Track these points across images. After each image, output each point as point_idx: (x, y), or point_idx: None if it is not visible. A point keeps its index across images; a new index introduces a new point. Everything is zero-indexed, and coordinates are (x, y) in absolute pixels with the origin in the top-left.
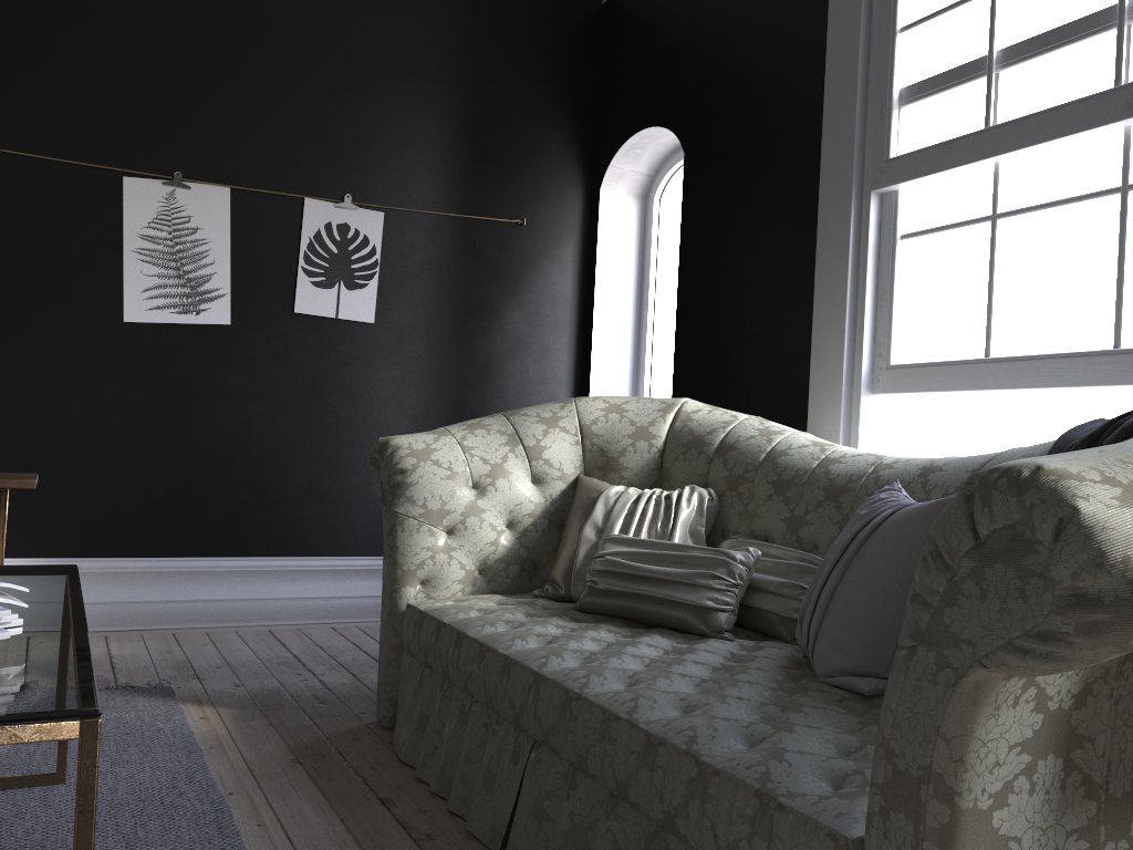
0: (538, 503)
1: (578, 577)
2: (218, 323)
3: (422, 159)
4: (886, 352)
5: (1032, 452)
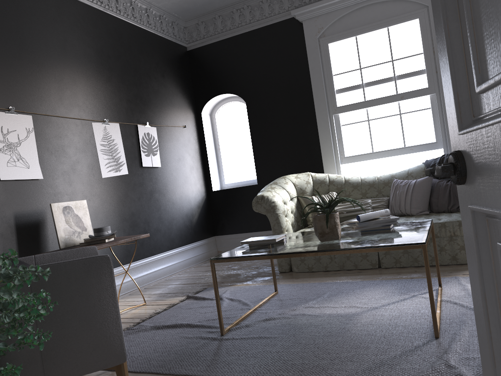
0: (294, 205)
1: None
2: (125, 174)
3: (160, 107)
4: (343, 154)
5: (419, 167)
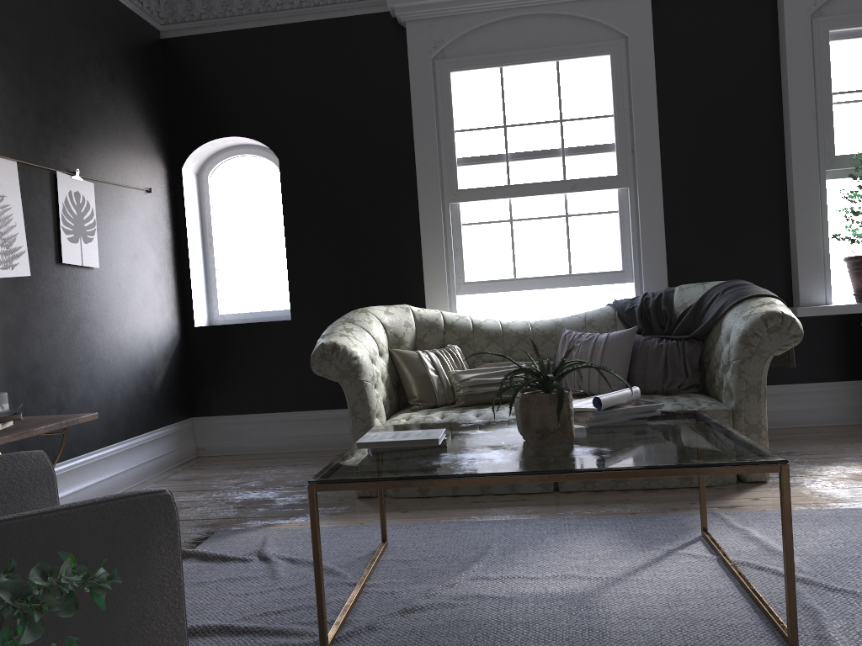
0: (385, 365)
1: (438, 394)
2: (24, 275)
3: (103, 143)
4: (462, 276)
5: (604, 312)
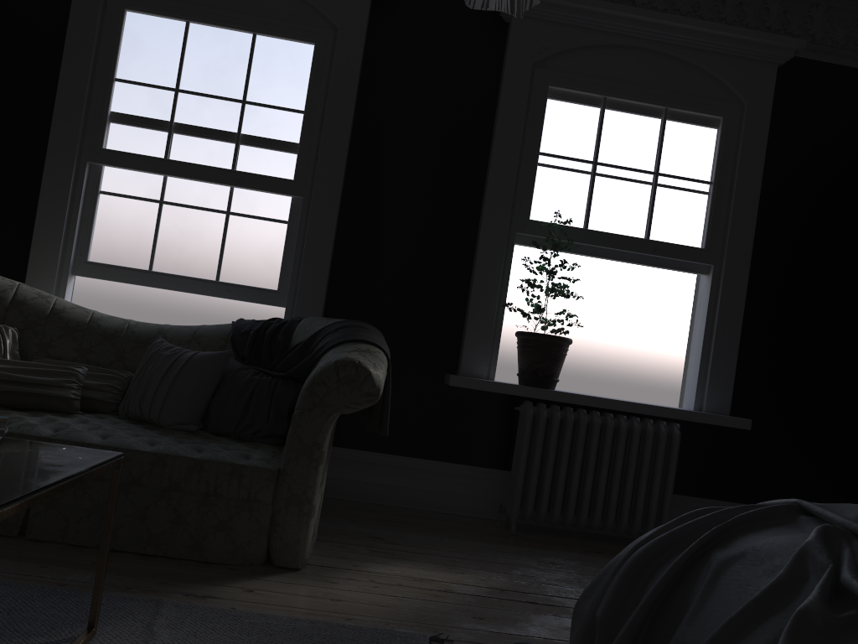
0: None
1: None
2: None
3: None
4: (85, 253)
5: (220, 329)
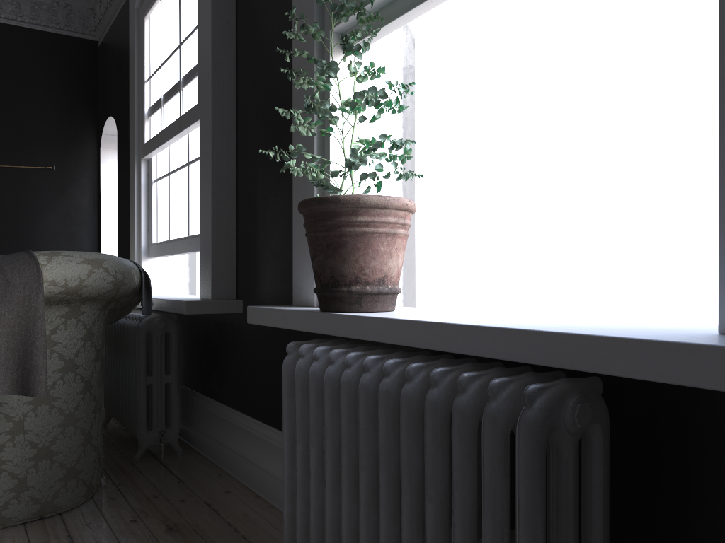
0: None
1: None
2: None
3: None
4: (151, 237)
5: None
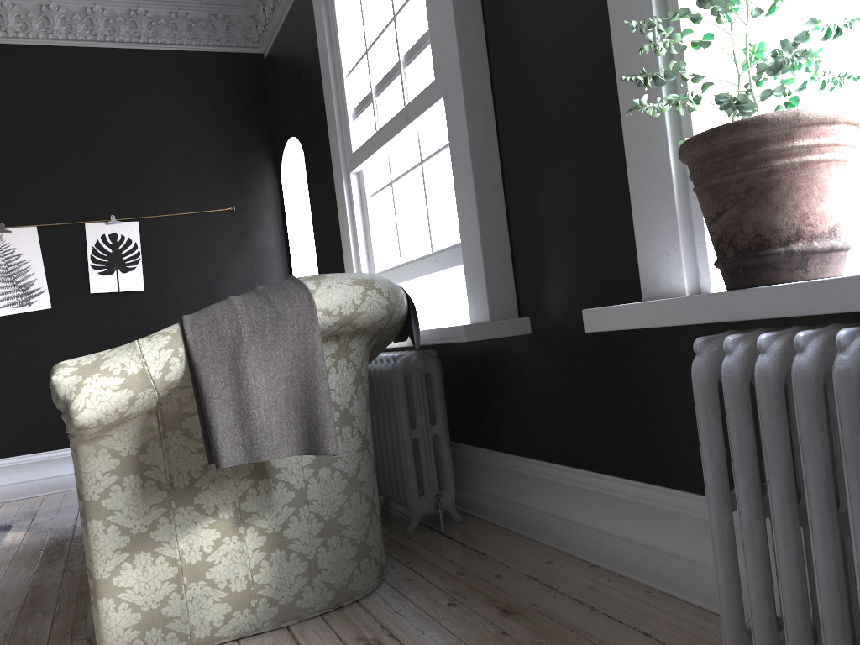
0: None
1: None
2: (43, 308)
3: (158, 183)
4: (373, 266)
5: None
